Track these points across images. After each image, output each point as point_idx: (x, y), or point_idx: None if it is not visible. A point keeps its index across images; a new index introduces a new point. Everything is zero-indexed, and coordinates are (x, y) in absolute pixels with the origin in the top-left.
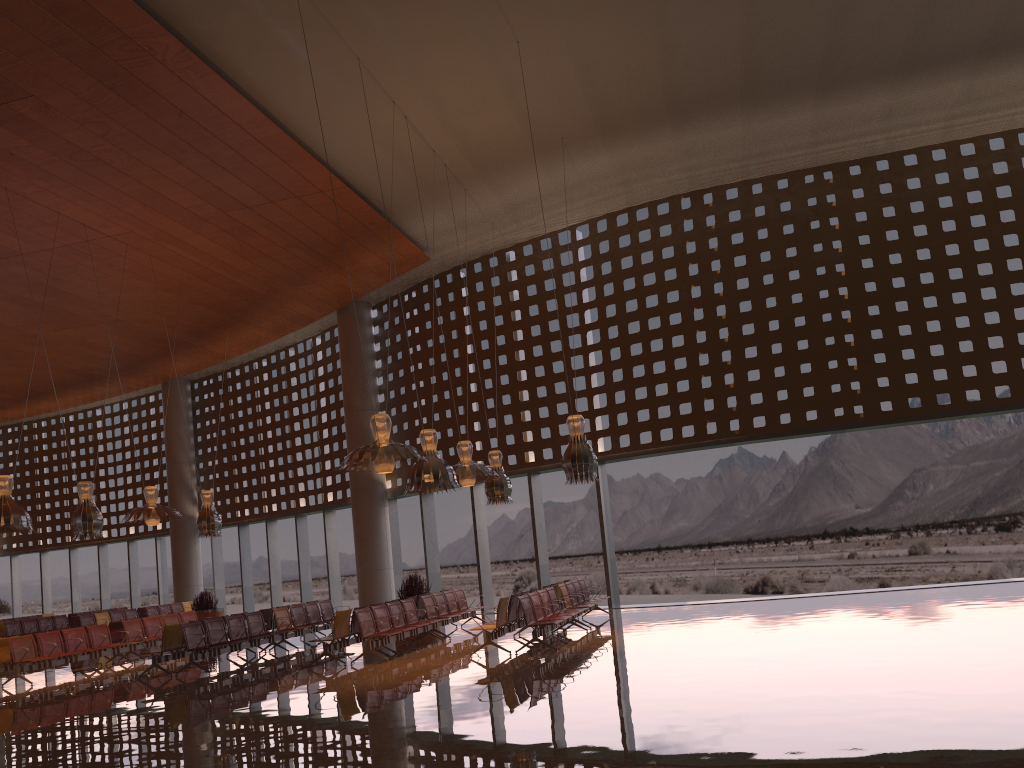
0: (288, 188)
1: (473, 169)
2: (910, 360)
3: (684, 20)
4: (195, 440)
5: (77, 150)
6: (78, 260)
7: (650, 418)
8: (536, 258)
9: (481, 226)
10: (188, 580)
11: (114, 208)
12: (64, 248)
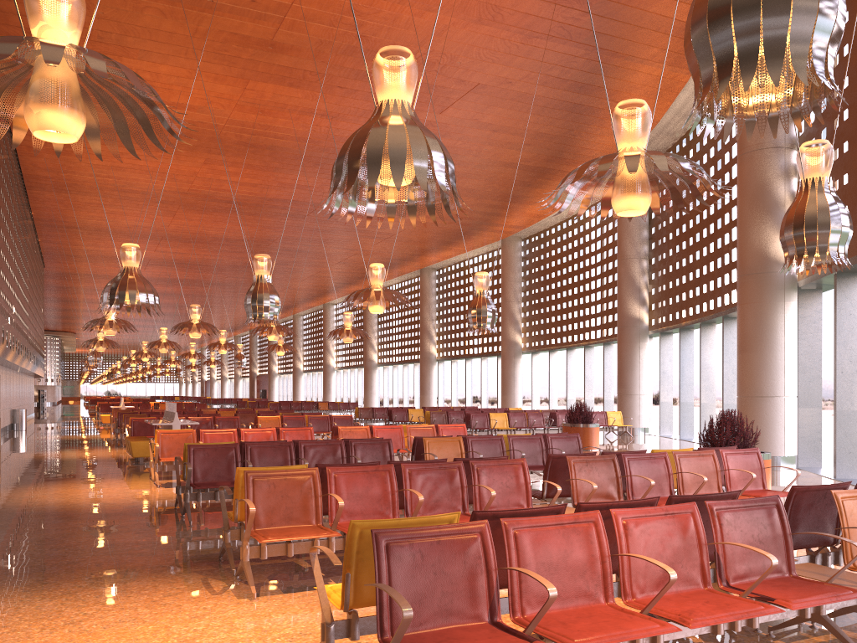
0: None
1: None
2: None
3: None
4: (650, 233)
5: None
6: None
7: None
8: None
9: None
10: (628, 388)
11: None
12: None
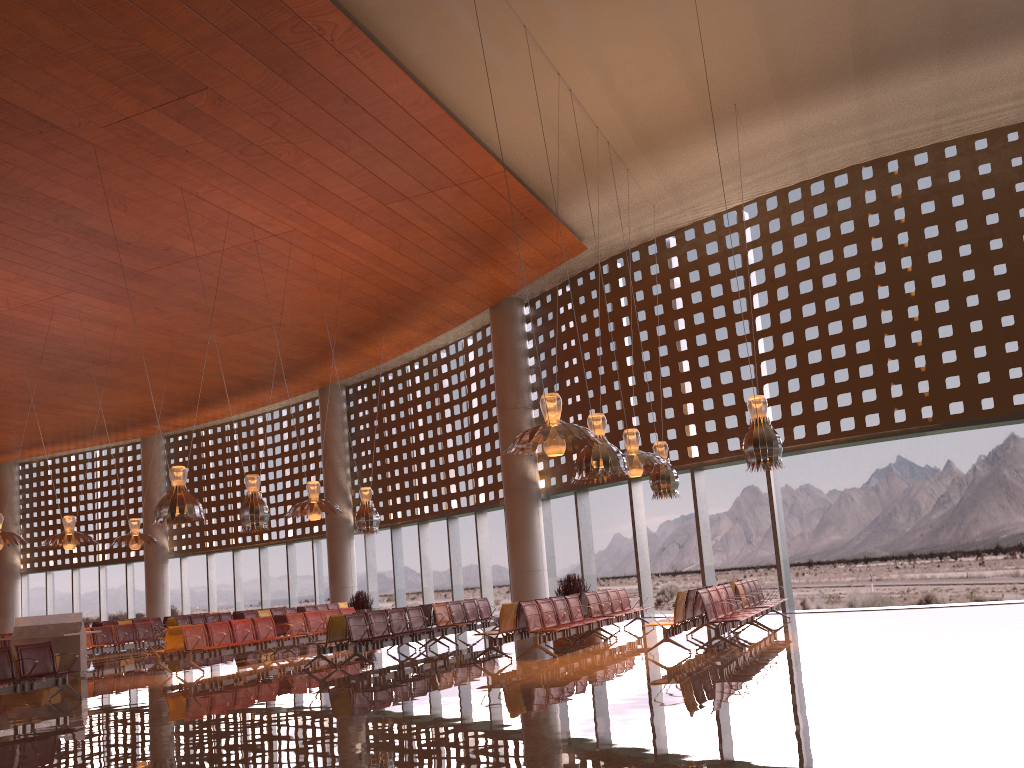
0: (448, 175)
1: (637, 146)
2: None
3: None
4: (349, 444)
5: (247, 144)
6: (245, 262)
7: (828, 407)
8: (699, 242)
9: (641, 210)
10: (343, 581)
11: (280, 205)
12: (233, 249)
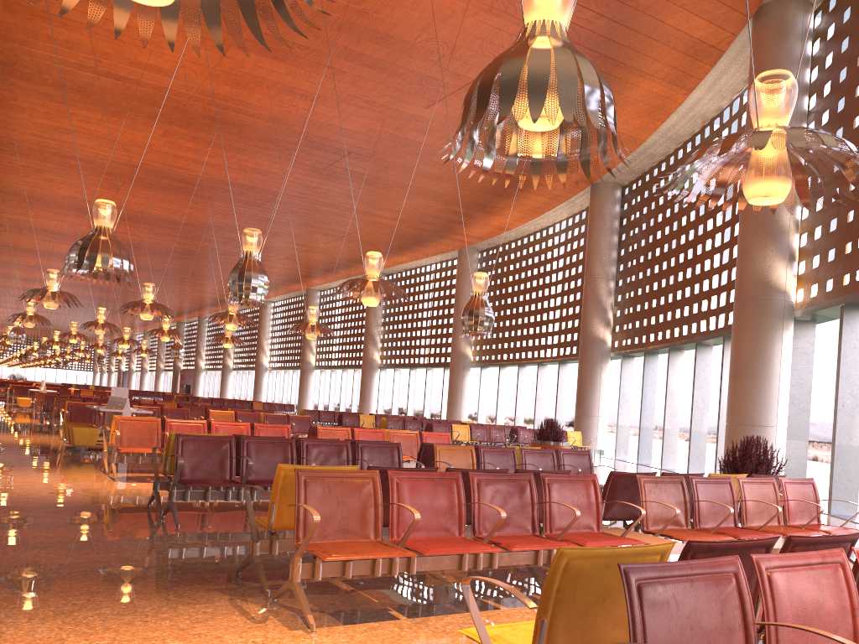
0: None
1: None
2: None
3: None
4: (618, 254)
5: None
6: None
7: None
8: None
9: None
10: (588, 409)
11: None
12: None
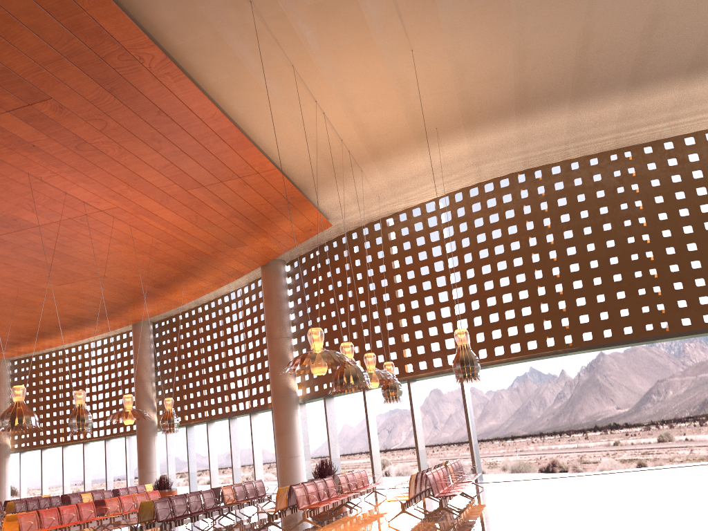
0: (234, 170)
1: (369, 154)
2: (702, 286)
3: (537, 30)
4: (155, 365)
5: (82, 142)
6: (78, 230)
7: (502, 336)
8: (409, 222)
9: (370, 199)
10: (149, 468)
11: (106, 188)
12: (68, 220)
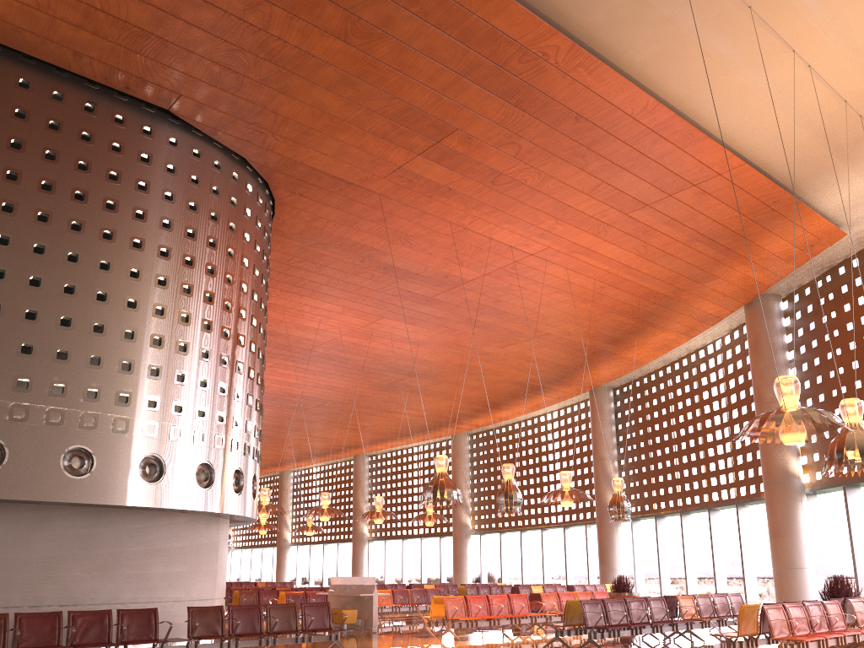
0: (684, 177)
1: None
2: None
3: None
4: (617, 440)
5: (497, 175)
6: (510, 281)
7: None
8: None
9: None
10: (611, 564)
11: (532, 226)
12: (498, 271)
